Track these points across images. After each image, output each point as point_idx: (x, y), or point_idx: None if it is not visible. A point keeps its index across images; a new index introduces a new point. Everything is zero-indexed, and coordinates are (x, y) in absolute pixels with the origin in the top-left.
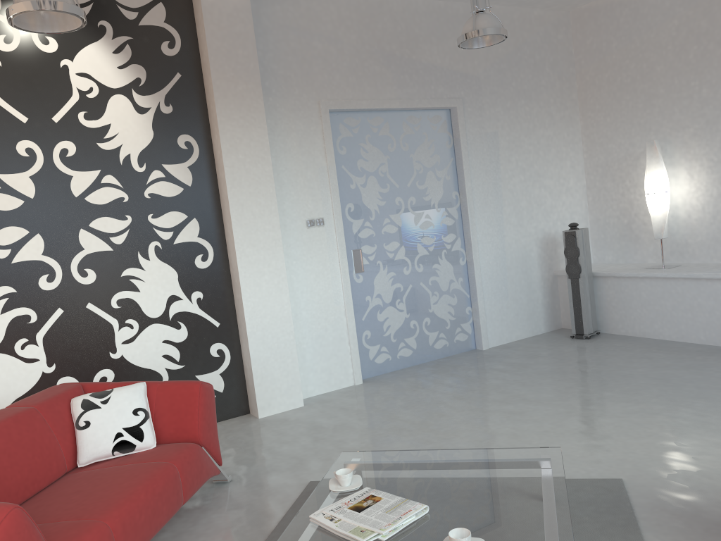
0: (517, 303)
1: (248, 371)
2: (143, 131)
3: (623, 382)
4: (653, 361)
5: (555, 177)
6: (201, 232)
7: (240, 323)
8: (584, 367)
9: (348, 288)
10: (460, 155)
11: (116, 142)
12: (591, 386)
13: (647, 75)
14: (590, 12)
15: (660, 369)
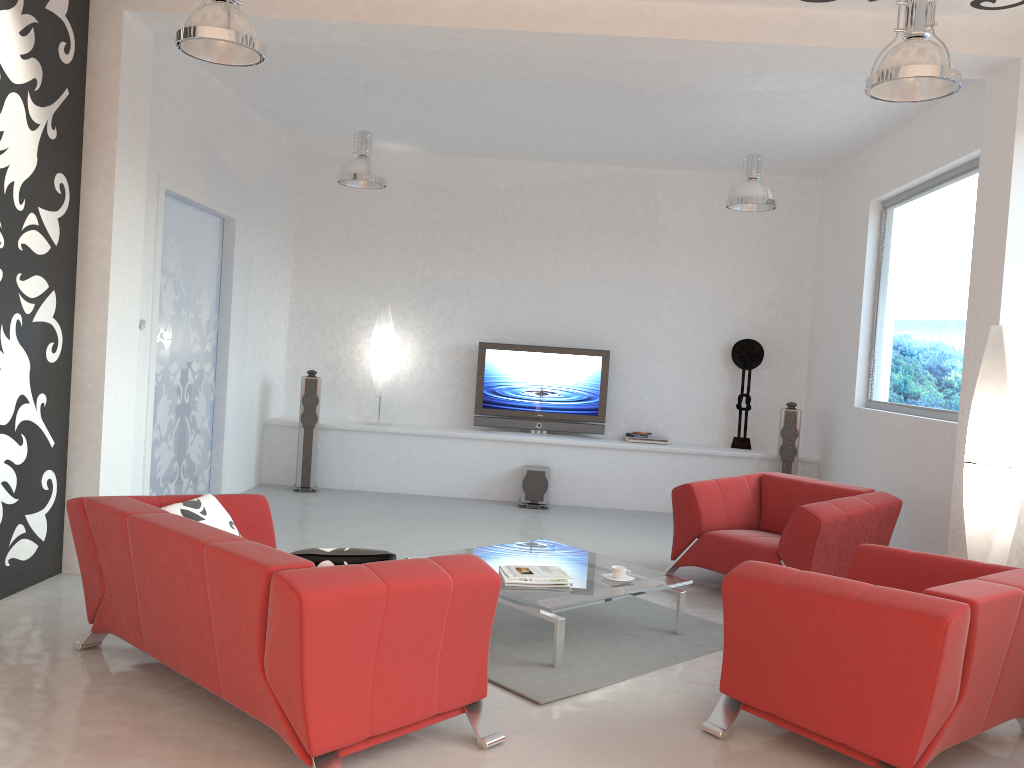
0: (243, 452)
1: None
2: (29, 154)
3: (420, 520)
4: (410, 506)
5: (275, 317)
6: (56, 311)
7: (79, 444)
8: (363, 512)
9: (152, 413)
10: (231, 274)
11: (5, 160)
12: (402, 524)
13: (375, 241)
14: (323, 158)
15: (428, 511)
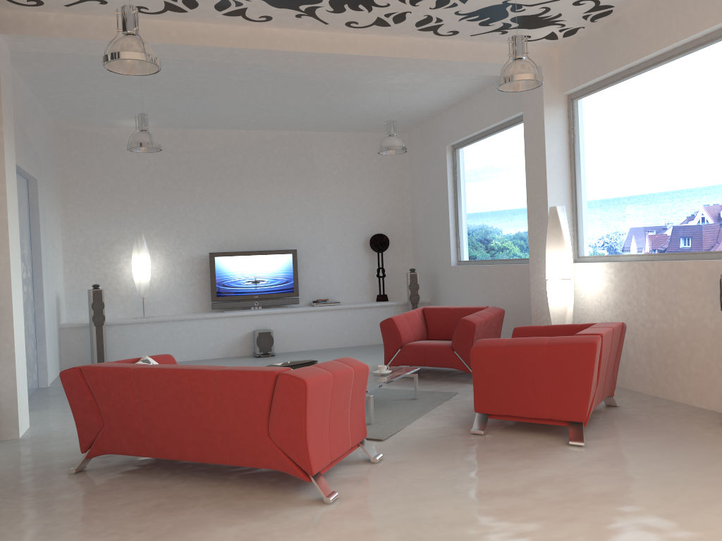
0: (53, 349)
1: (5, 394)
2: None
3: None
4: None
5: (57, 249)
6: None
7: None
8: None
9: None
10: (38, 219)
11: None
12: None
13: (124, 190)
14: (76, 133)
15: None
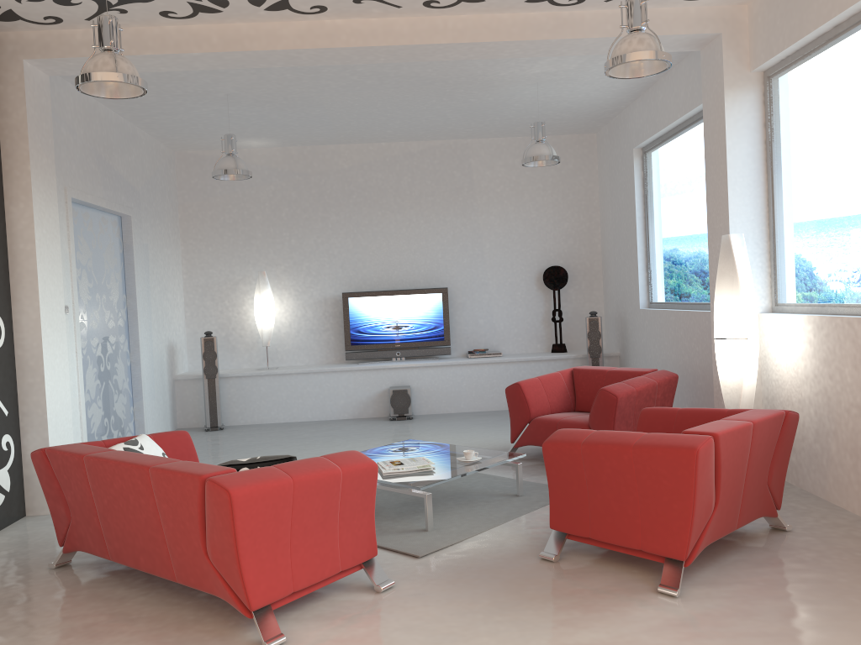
0: (159, 404)
1: None
2: None
3: (311, 440)
4: (302, 430)
5: (172, 291)
6: None
7: (28, 411)
8: (265, 440)
9: (82, 380)
10: (132, 261)
11: None
12: (297, 445)
13: (248, 220)
14: (196, 158)
15: (317, 432)
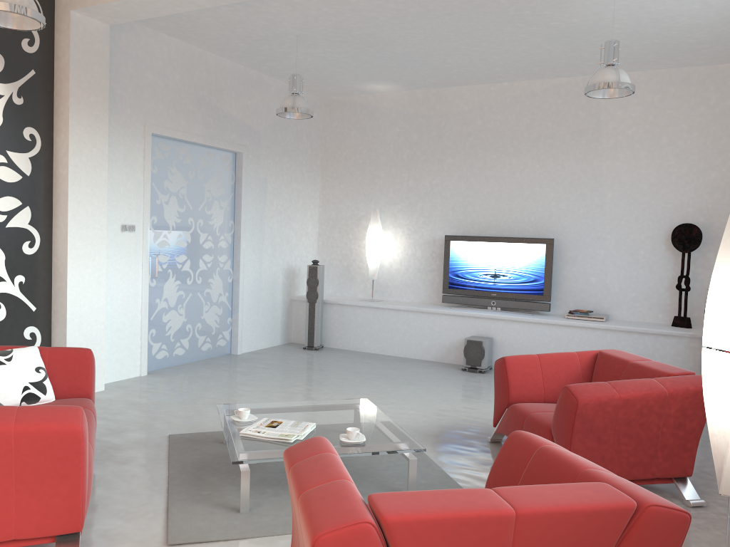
0: (264, 319)
1: None
2: None
3: (358, 376)
4: (370, 364)
5: (300, 222)
6: (32, 220)
7: (57, 310)
8: (326, 367)
9: (147, 289)
10: (240, 192)
11: None
12: (338, 378)
13: (374, 161)
14: (338, 103)
15: (378, 369)
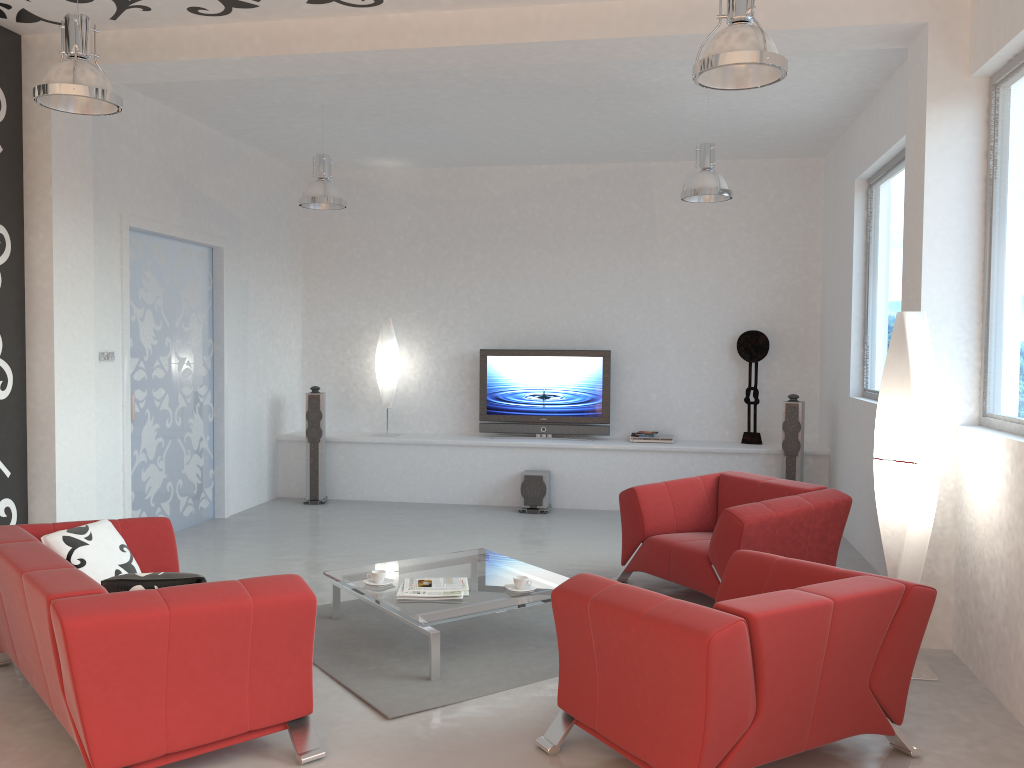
0: (250, 468)
1: None
2: None
3: (407, 529)
4: (408, 515)
5: (283, 336)
6: (3, 351)
7: (37, 473)
8: (357, 523)
9: (129, 438)
10: (222, 300)
11: None
12: (386, 534)
13: (378, 256)
14: None
15: (422, 520)
